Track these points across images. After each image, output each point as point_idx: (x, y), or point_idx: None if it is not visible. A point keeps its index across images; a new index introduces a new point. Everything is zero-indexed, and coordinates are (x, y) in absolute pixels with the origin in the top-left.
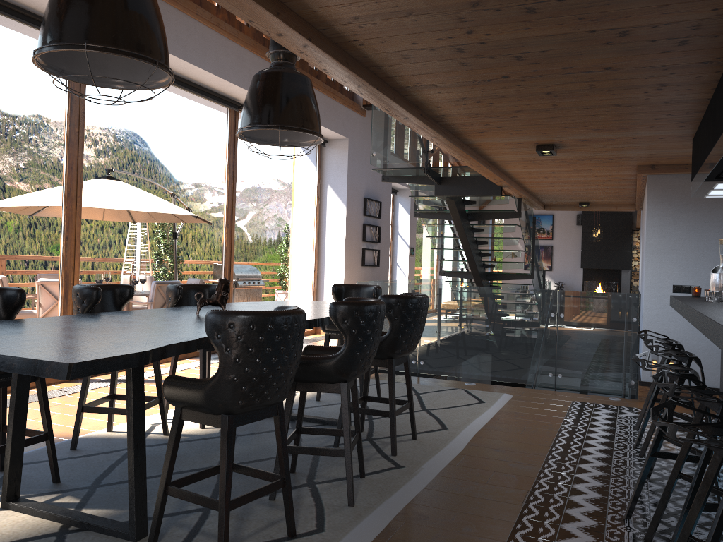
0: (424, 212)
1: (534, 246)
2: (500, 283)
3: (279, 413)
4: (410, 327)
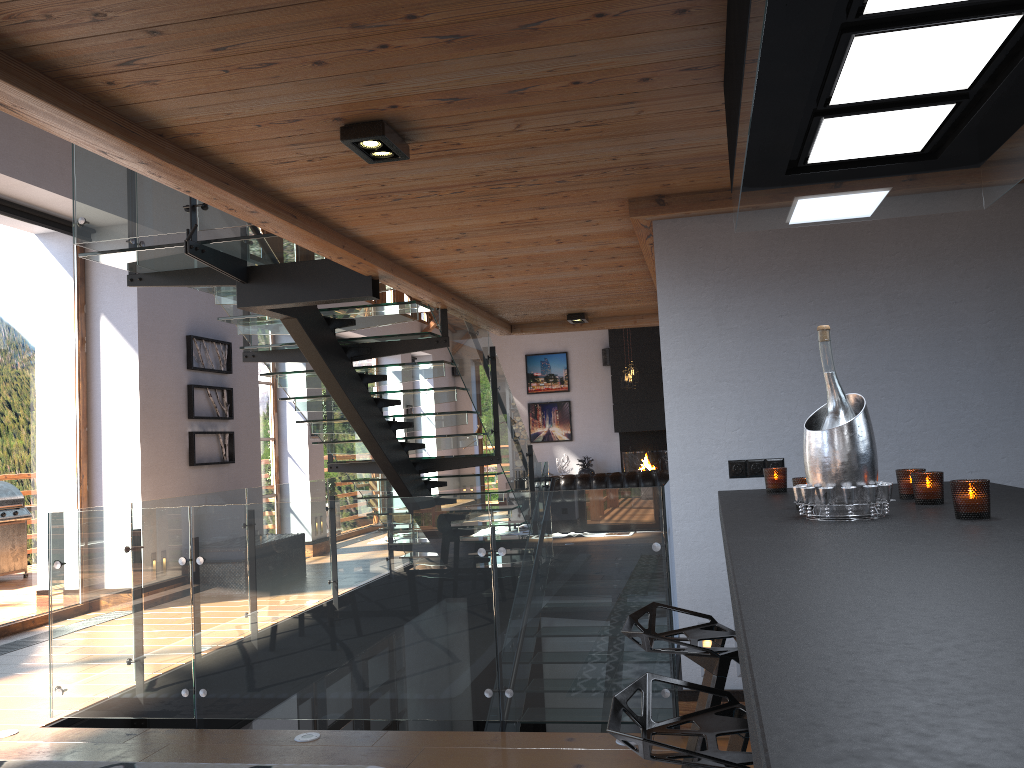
0: (264, 351)
1: (496, 402)
2: (442, 476)
3: None
4: None
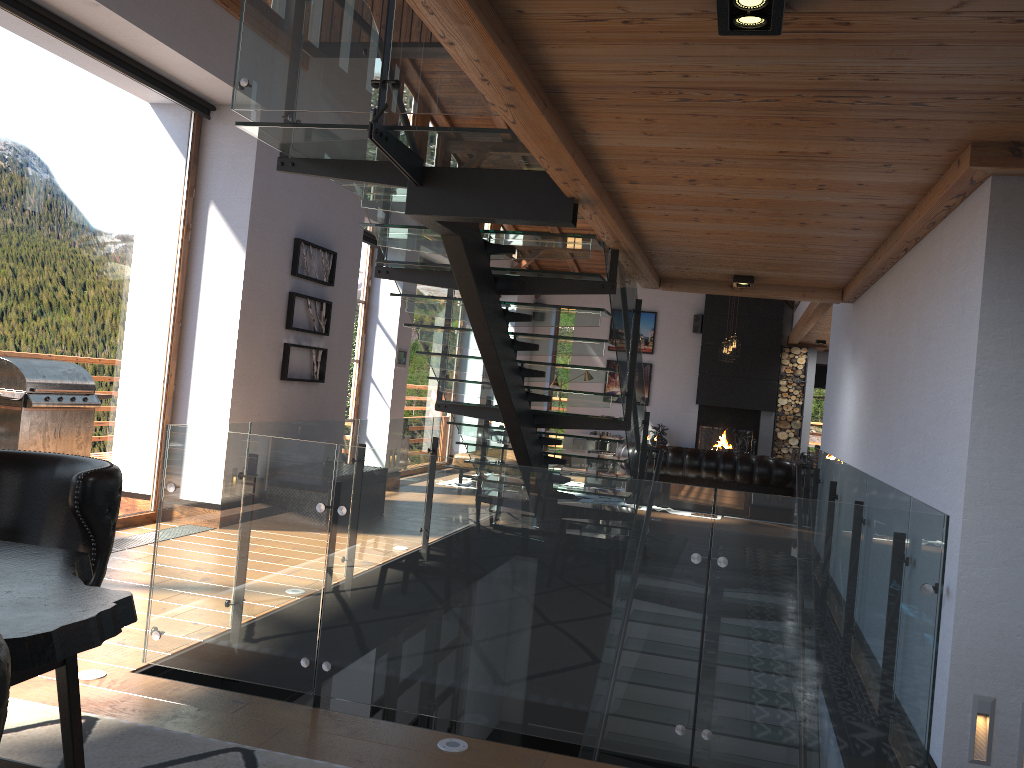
0: (399, 268)
1: (634, 362)
2: (560, 434)
3: None
4: None
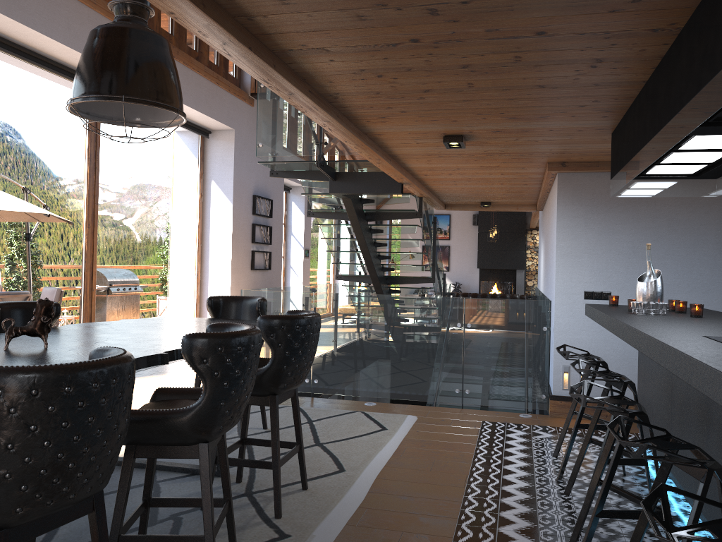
0: (319, 211)
1: (435, 248)
2: (400, 287)
3: (97, 509)
4: (298, 355)
